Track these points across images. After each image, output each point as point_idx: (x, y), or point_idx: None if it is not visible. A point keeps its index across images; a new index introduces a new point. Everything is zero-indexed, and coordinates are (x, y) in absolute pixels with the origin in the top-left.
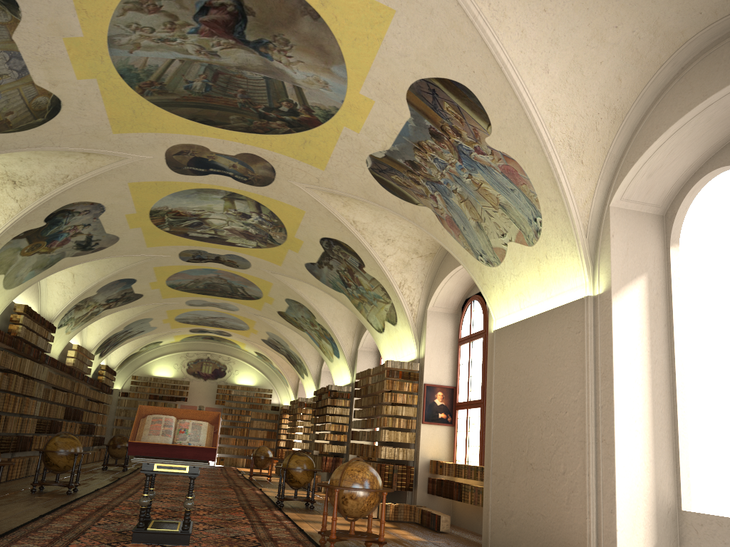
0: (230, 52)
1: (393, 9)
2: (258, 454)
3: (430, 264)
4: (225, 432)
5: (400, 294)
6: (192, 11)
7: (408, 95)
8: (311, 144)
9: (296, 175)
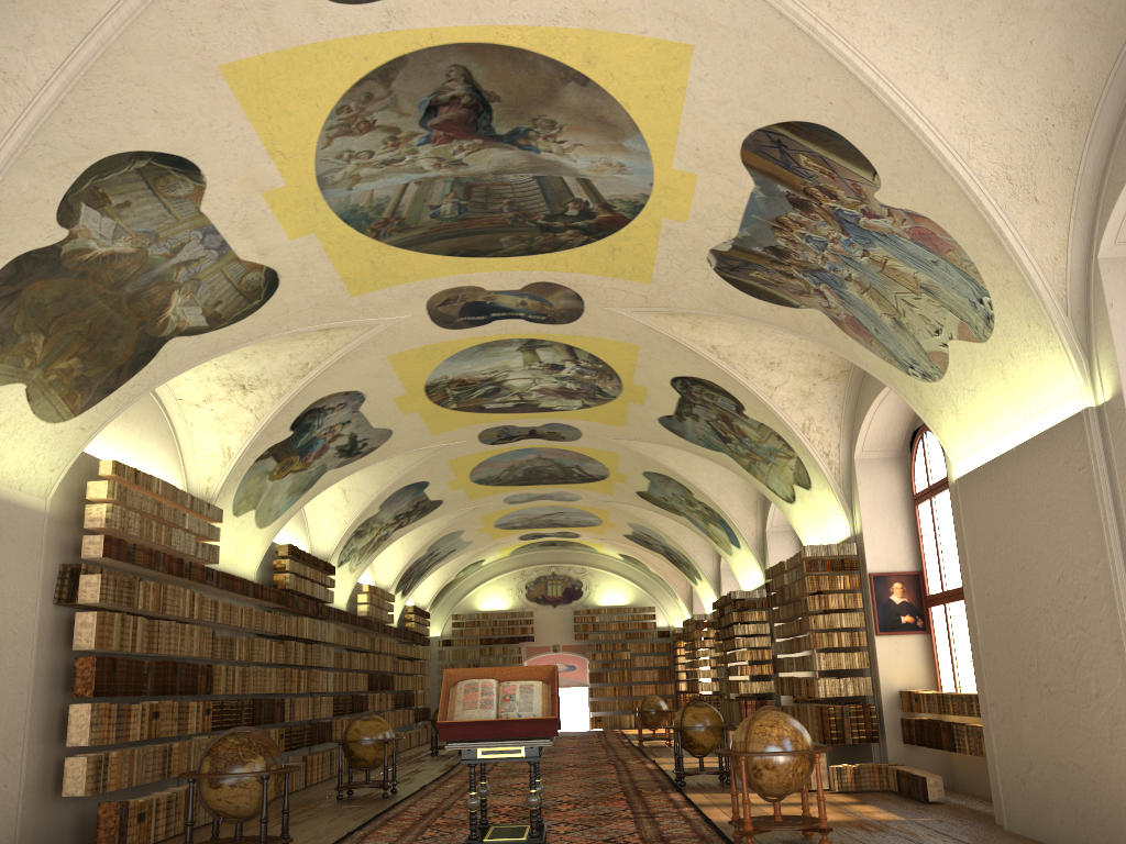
0: (479, 155)
1: (689, 45)
2: (645, 708)
3: (845, 388)
4: (597, 679)
5: (806, 442)
6: (416, 115)
7: (744, 156)
8: (623, 252)
9: (613, 298)
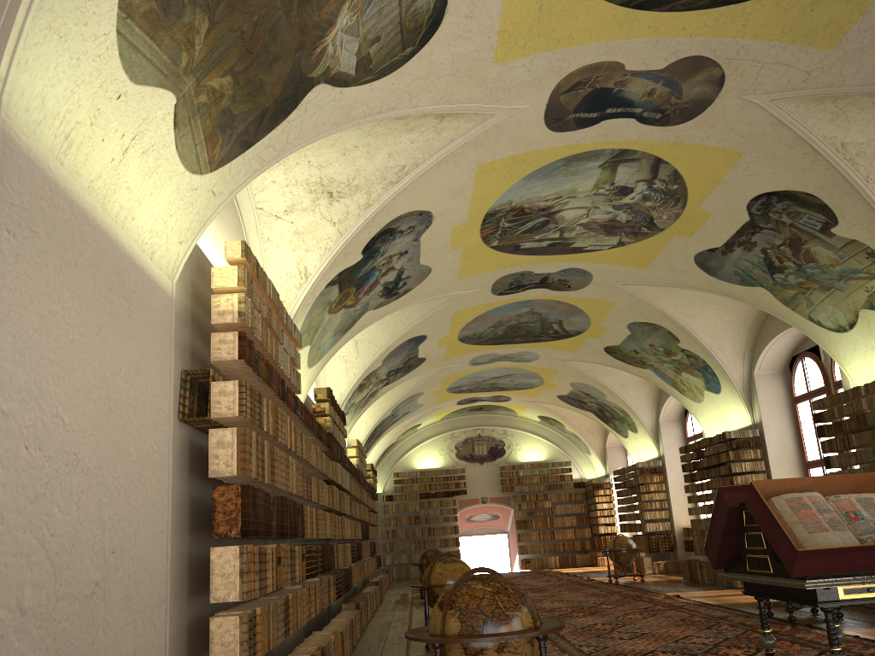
0: None
1: None
2: (618, 547)
3: None
4: (523, 526)
5: None
6: None
7: None
8: None
9: (764, 79)
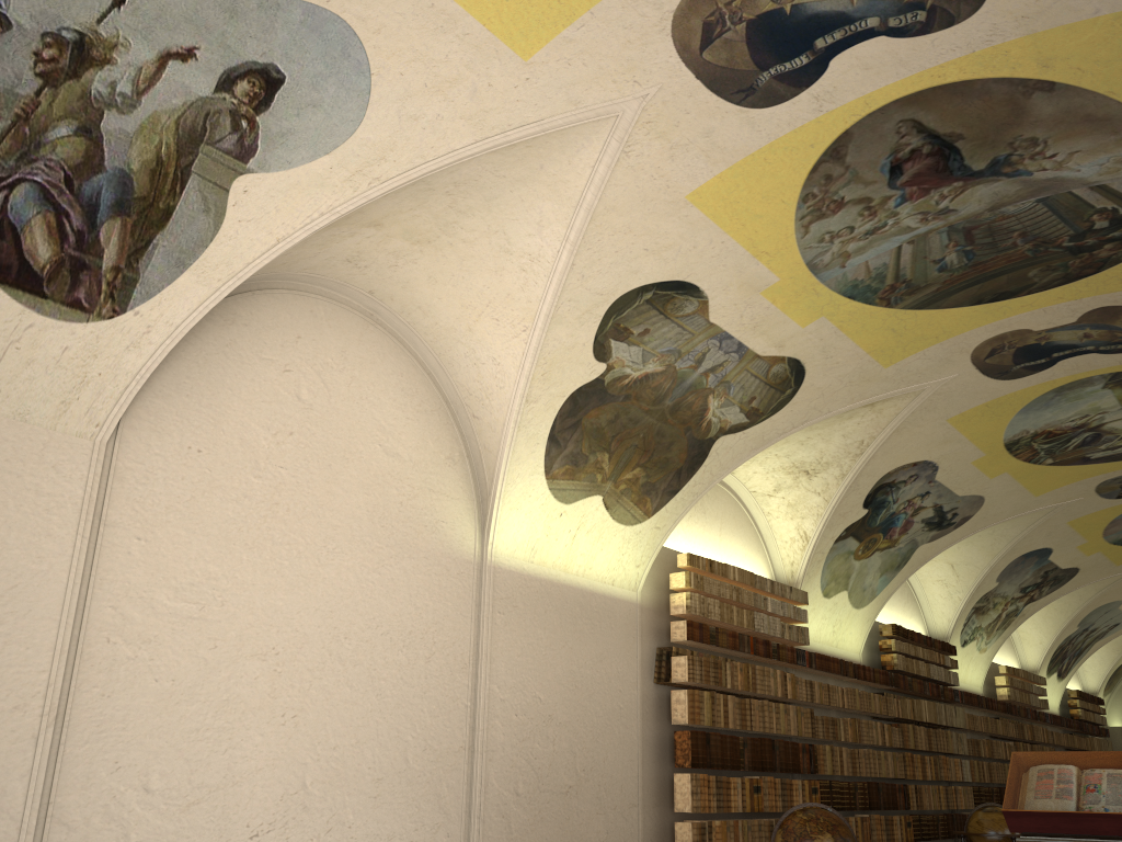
0: (965, 197)
1: None
2: None
3: None
4: None
5: None
6: (882, 180)
7: None
8: None
9: None
